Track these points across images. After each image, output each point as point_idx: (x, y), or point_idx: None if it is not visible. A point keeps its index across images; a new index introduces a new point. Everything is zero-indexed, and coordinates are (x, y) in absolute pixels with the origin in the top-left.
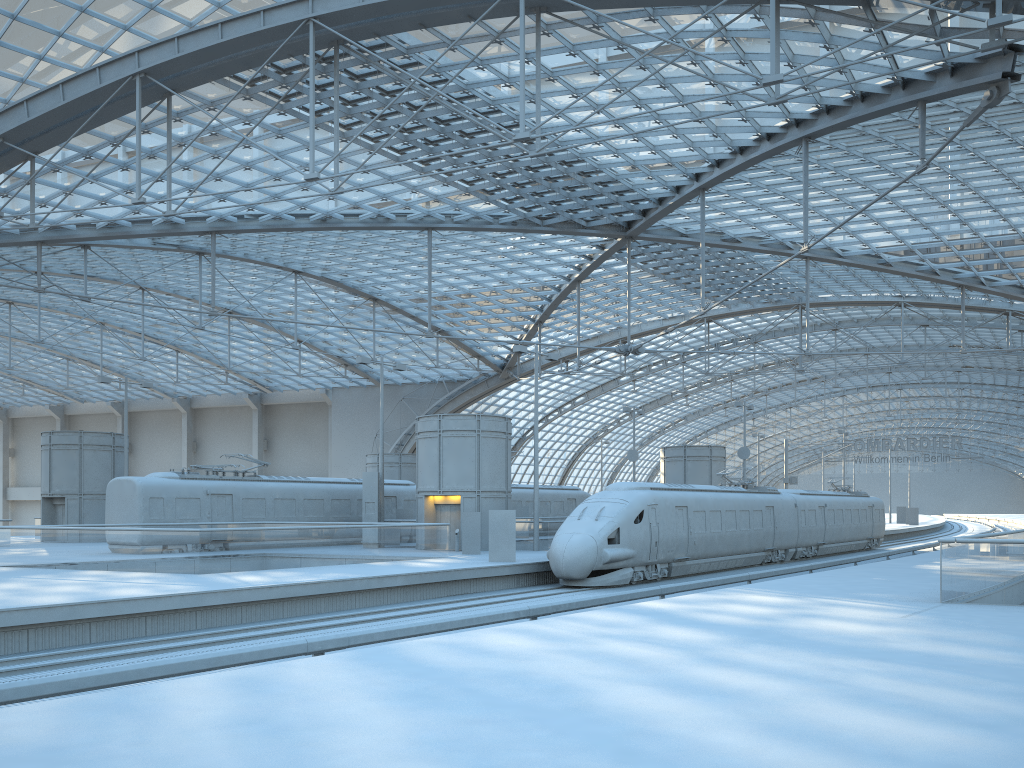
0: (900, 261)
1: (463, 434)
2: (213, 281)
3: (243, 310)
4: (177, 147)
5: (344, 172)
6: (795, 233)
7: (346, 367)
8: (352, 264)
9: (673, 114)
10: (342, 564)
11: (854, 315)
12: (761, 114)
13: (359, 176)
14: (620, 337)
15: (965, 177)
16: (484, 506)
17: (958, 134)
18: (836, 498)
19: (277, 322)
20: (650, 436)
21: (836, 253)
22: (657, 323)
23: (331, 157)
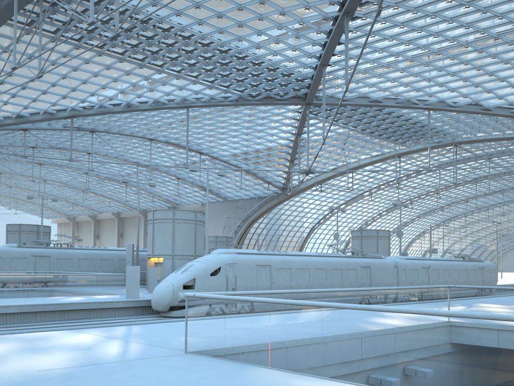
0: (497, 107)
1: (165, 221)
2: (71, 142)
3: (144, 162)
4: (21, 68)
5: (119, 76)
6: (415, 93)
7: (205, 191)
8: (175, 133)
9: (269, 12)
10: (31, 297)
11: (498, 148)
12: (316, 2)
13: (129, 78)
14: (347, 168)
15: (512, 39)
16: (177, 264)
17: (476, 1)
18: (443, 262)
19: (163, 168)
20: (398, 227)
21: (450, 105)
22: (368, 159)
23: (105, 67)
